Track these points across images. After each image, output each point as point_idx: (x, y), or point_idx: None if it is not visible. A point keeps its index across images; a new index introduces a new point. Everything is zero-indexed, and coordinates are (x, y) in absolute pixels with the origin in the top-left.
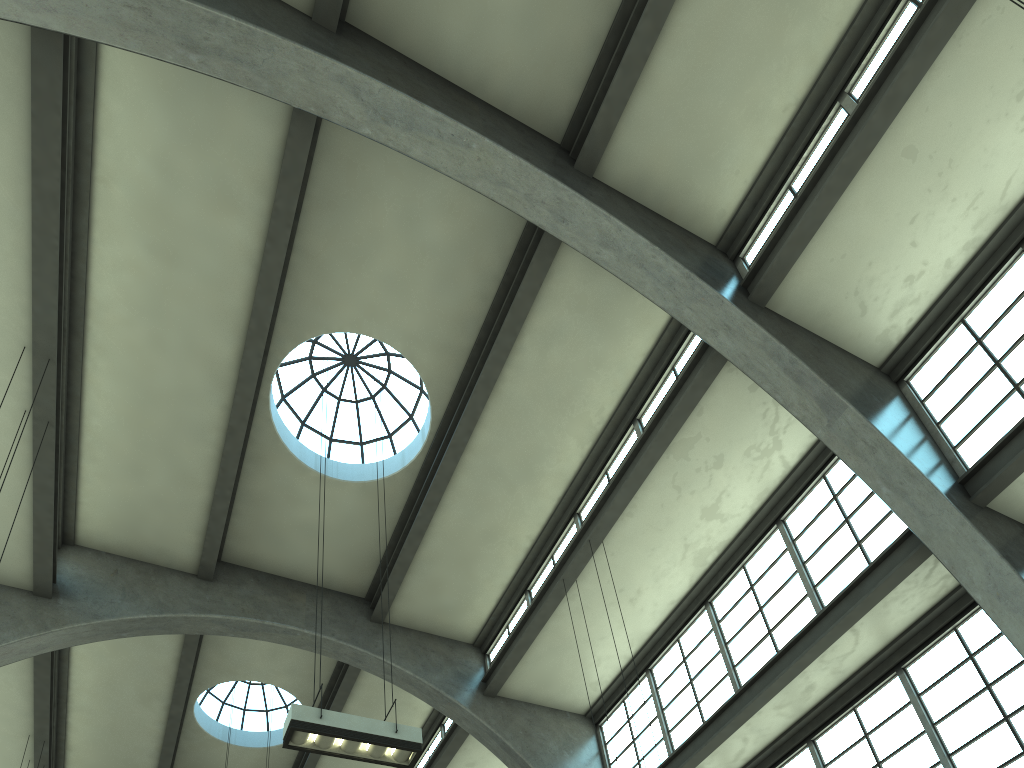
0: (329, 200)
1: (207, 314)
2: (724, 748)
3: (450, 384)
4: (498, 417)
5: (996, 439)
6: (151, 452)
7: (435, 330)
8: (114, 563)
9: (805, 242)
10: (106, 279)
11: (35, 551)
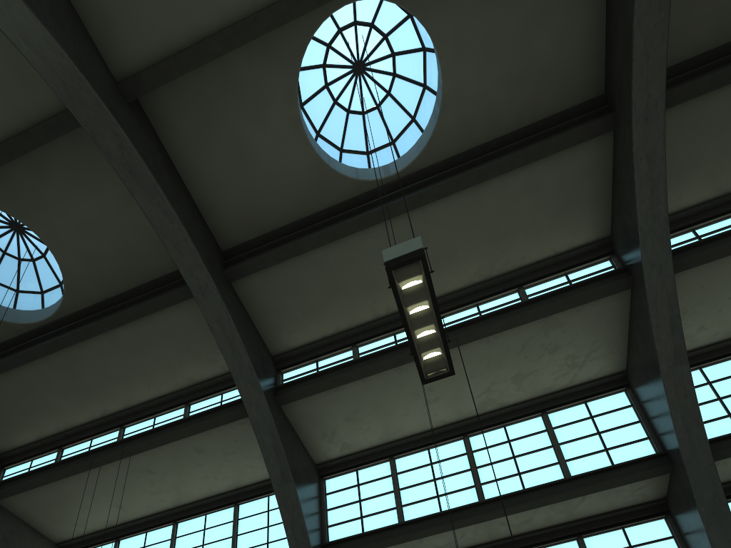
0: None
1: None
2: (447, 534)
3: (444, 154)
4: (459, 206)
5: (714, 434)
6: None
7: (475, 107)
8: None
9: (704, 262)
10: None
11: None
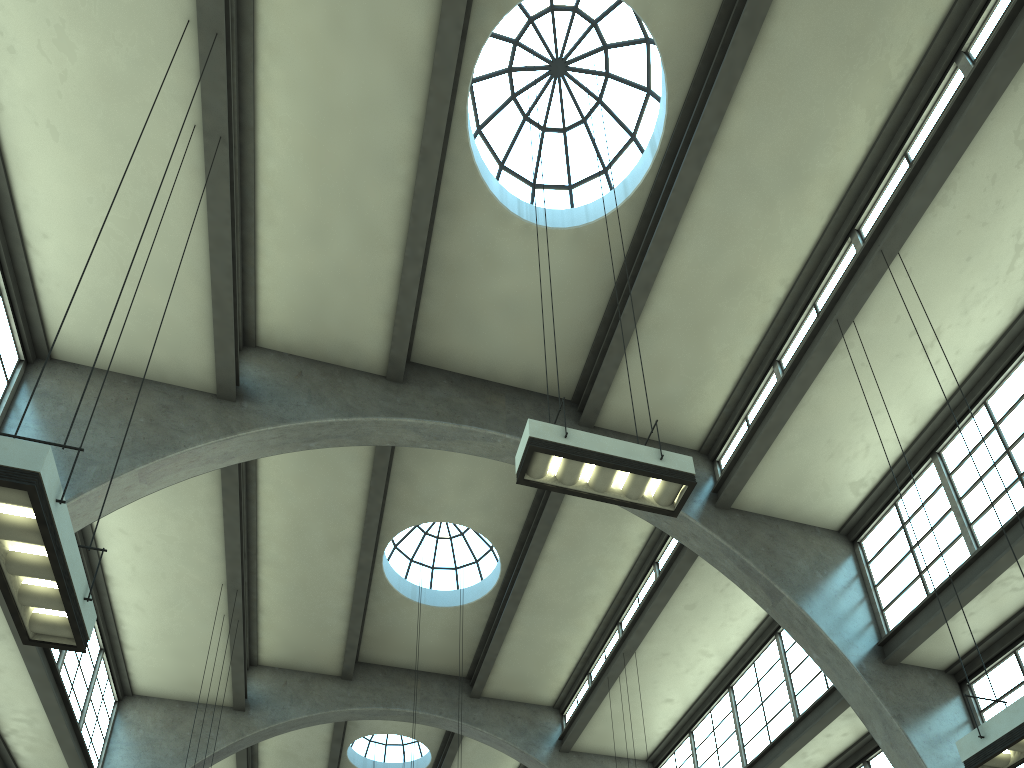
0: None
1: None
2: None
3: (695, 51)
4: (760, 86)
5: None
6: (333, 203)
7: None
8: (298, 365)
9: None
10: None
11: (216, 336)
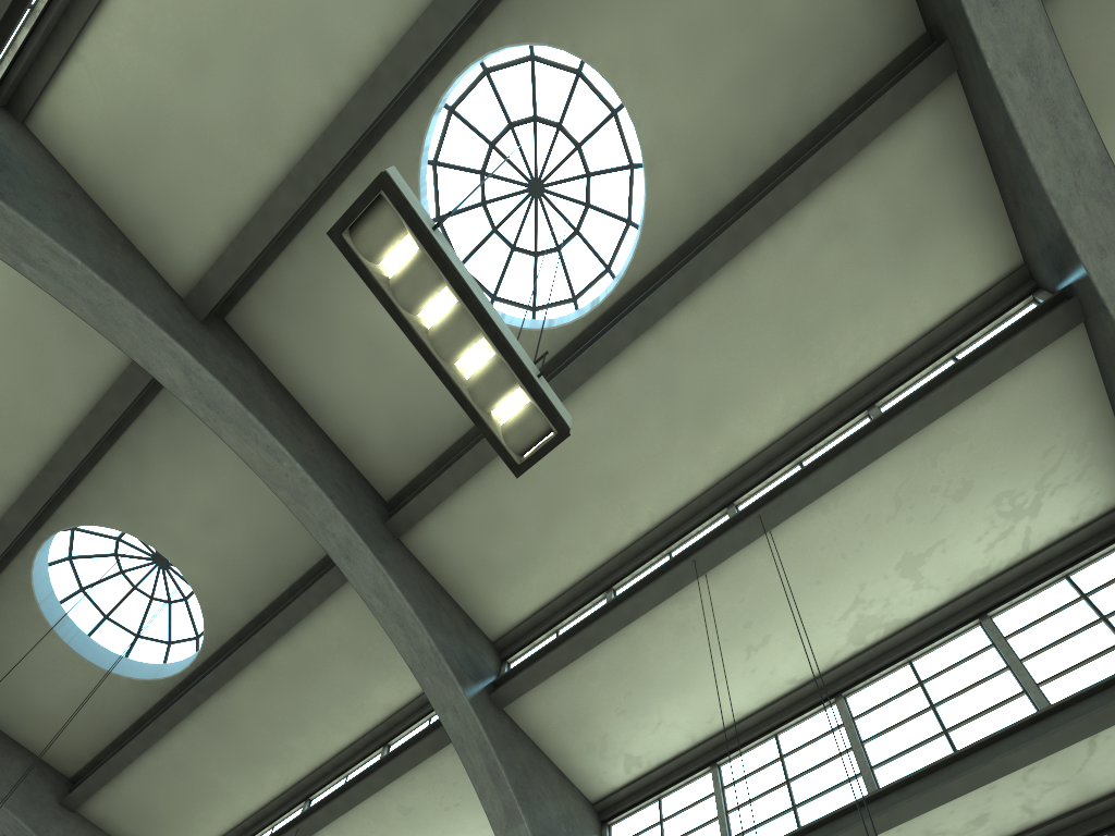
0: None
1: None
2: None
3: (673, 239)
4: (717, 306)
5: None
6: (237, 41)
7: (700, 146)
8: (70, 188)
9: None
10: None
11: None
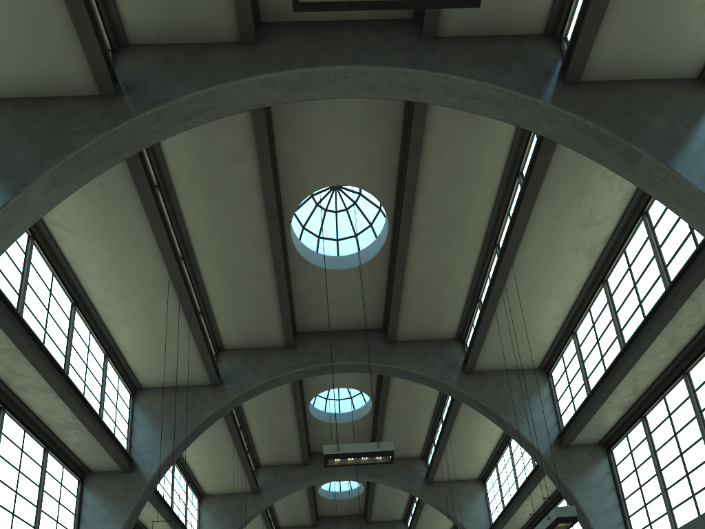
0: (287, 122)
1: (244, 217)
2: (621, 388)
3: (392, 192)
4: (425, 205)
5: None
6: (242, 294)
7: (372, 165)
8: (244, 354)
9: (596, 28)
10: (193, 221)
11: (205, 367)
